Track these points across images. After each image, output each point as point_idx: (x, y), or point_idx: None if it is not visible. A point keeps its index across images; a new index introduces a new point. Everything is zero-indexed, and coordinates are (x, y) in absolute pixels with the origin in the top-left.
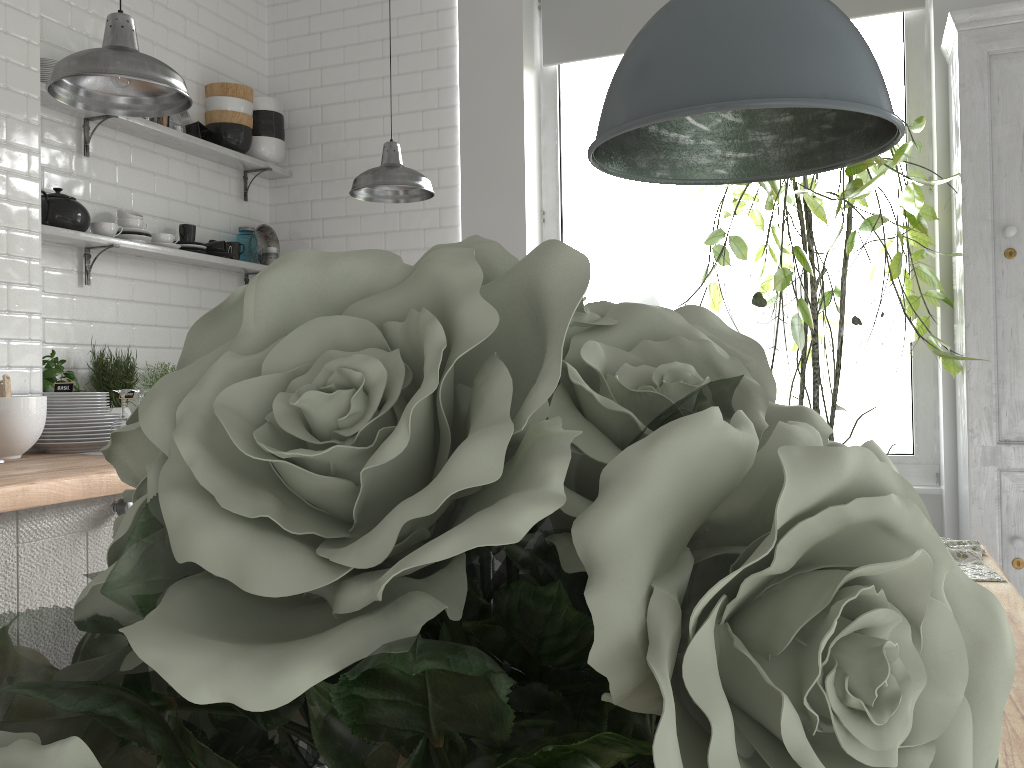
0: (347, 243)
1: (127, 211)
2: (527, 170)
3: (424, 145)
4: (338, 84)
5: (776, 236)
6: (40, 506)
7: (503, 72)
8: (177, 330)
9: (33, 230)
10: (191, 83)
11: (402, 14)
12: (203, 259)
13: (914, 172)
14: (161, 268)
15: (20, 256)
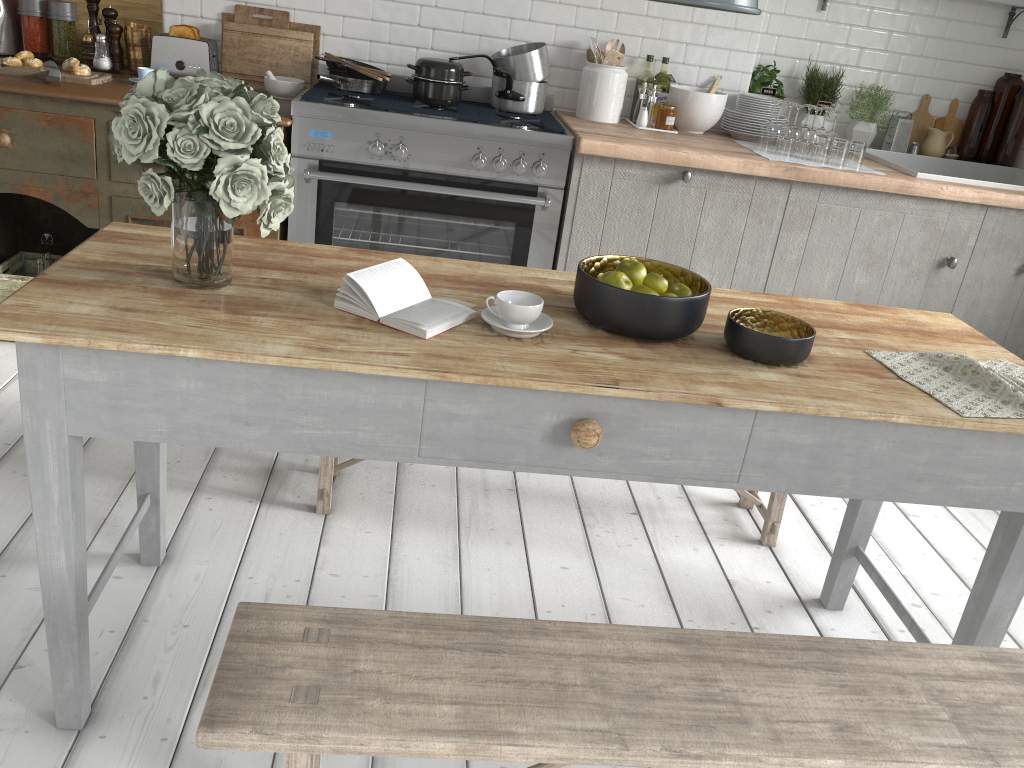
0: None
1: None
2: None
3: None
4: None
5: None
6: (630, 160)
7: None
8: (907, 57)
9: None
10: None
11: None
12: None
13: None
14: None
15: None
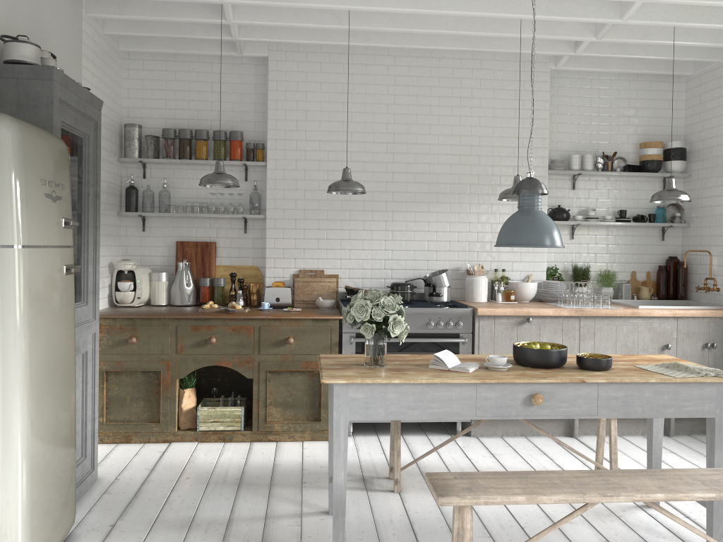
0: (710, 210)
1: (591, 208)
2: None
3: None
4: (709, 128)
5: None
6: (501, 315)
7: None
8: (619, 255)
9: None
10: (631, 145)
11: None
12: (627, 224)
13: None
14: (611, 229)
15: None
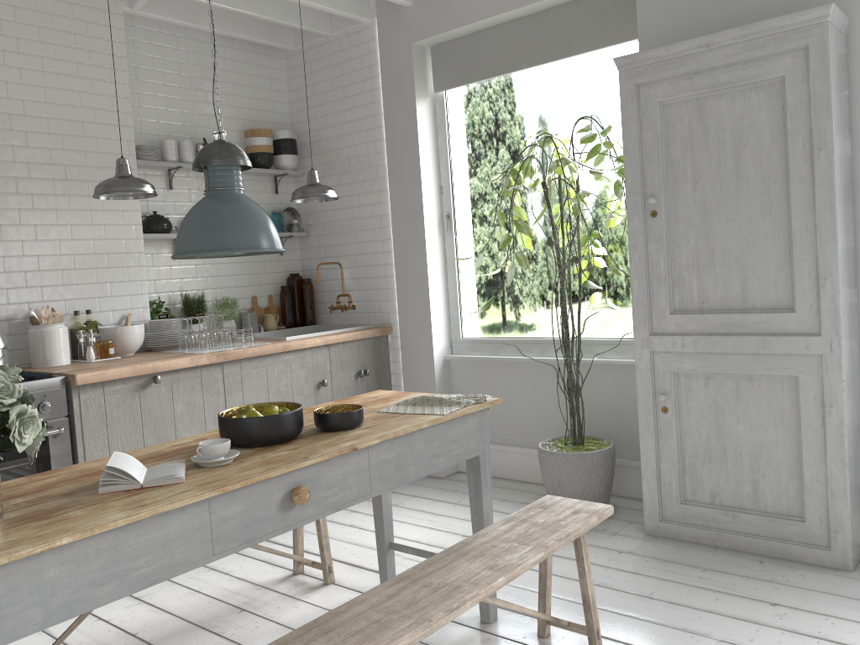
0: (334, 214)
1: None
2: (423, 164)
3: (368, 152)
4: (323, 116)
5: (517, 211)
6: (114, 379)
7: (405, 103)
8: (235, 276)
9: (139, 238)
10: (234, 132)
11: (352, 69)
12: None
13: (620, 157)
14: None
15: (133, 252)
